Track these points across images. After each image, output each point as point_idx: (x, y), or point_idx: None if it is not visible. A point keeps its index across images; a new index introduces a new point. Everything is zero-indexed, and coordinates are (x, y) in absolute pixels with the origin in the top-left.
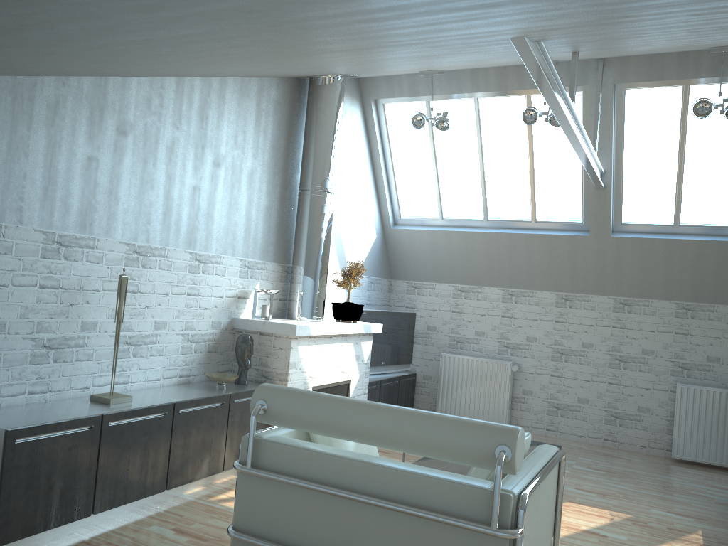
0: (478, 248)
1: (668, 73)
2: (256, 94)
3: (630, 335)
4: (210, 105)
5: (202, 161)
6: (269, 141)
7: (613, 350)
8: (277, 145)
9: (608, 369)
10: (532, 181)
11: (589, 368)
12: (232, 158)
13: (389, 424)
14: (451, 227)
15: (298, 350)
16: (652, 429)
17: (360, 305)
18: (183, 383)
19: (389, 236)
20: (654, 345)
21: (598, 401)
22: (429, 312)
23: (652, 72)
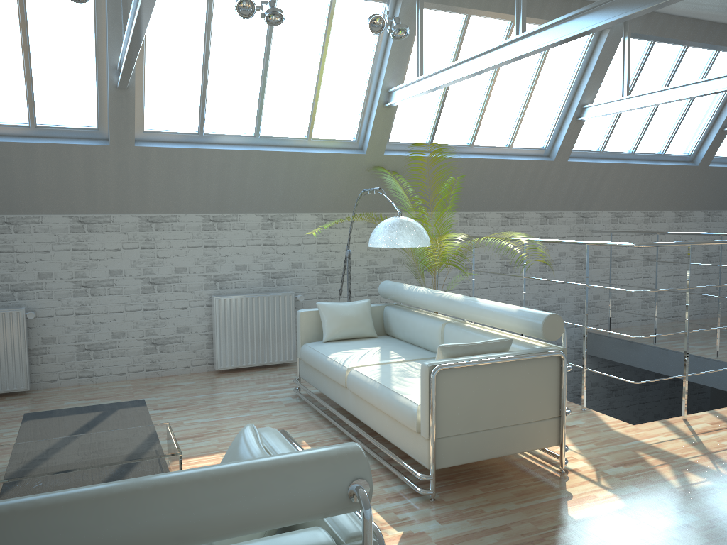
0: None
1: None
2: None
3: (162, 255)
4: None
5: None
6: None
7: (146, 274)
8: None
9: (143, 295)
10: (28, 73)
11: (120, 298)
12: None
13: (173, 515)
14: None
15: None
16: (193, 347)
17: None
18: None
19: None
20: (186, 261)
21: (136, 331)
22: None
23: None
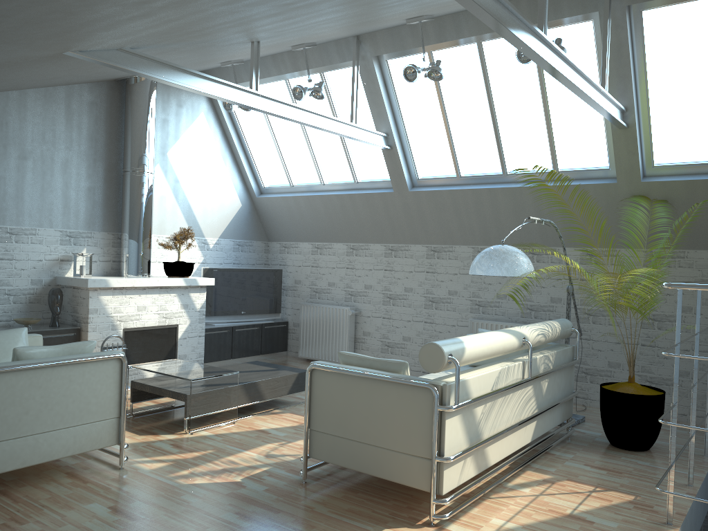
0: (319, 209)
1: (407, 43)
2: (64, 98)
3: (439, 279)
4: (10, 113)
5: (6, 157)
6: (86, 134)
7: (427, 293)
8: (96, 137)
9: (424, 310)
10: (344, 147)
11: (410, 310)
12: (40, 152)
13: None
14: (299, 192)
15: (99, 299)
16: None
17: (186, 263)
18: (3, 326)
19: (257, 204)
20: (457, 286)
21: (418, 338)
22: (296, 268)
23: (395, 43)
